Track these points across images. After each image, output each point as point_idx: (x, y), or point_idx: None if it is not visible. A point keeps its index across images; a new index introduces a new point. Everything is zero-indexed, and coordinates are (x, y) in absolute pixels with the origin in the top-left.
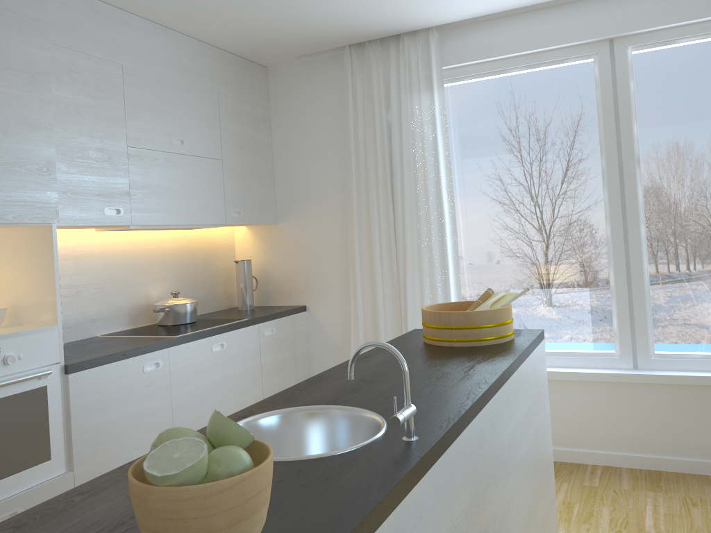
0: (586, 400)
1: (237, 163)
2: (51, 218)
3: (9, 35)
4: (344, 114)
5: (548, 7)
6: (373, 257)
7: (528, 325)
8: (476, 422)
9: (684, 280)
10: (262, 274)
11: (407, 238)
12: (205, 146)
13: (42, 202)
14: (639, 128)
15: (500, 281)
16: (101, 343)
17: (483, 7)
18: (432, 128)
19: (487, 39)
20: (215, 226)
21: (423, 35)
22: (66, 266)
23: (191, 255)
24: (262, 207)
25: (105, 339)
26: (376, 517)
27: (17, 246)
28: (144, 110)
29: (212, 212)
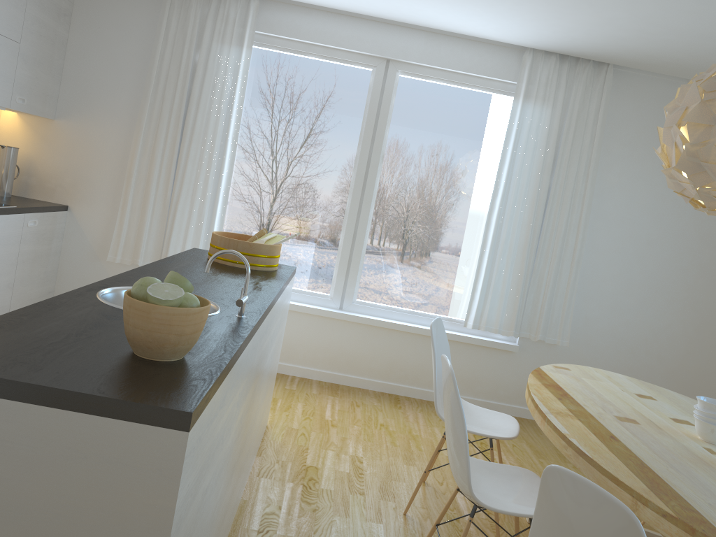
0: (300, 327)
1: (33, 51)
2: None
3: None
4: (152, 39)
5: (351, 17)
6: (151, 177)
7: None
8: (268, 317)
9: (389, 251)
10: (26, 165)
11: (188, 168)
12: (8, 25)
13: None
14: (389, 133)
15: (257, 223)
16: None
17: None
18: (233, 80)
19: (298, 22)
20: None
21: None
22: None
23: None
24: (45, 100)
25: None
26: (240, 350)
27: None
28: None
29: None
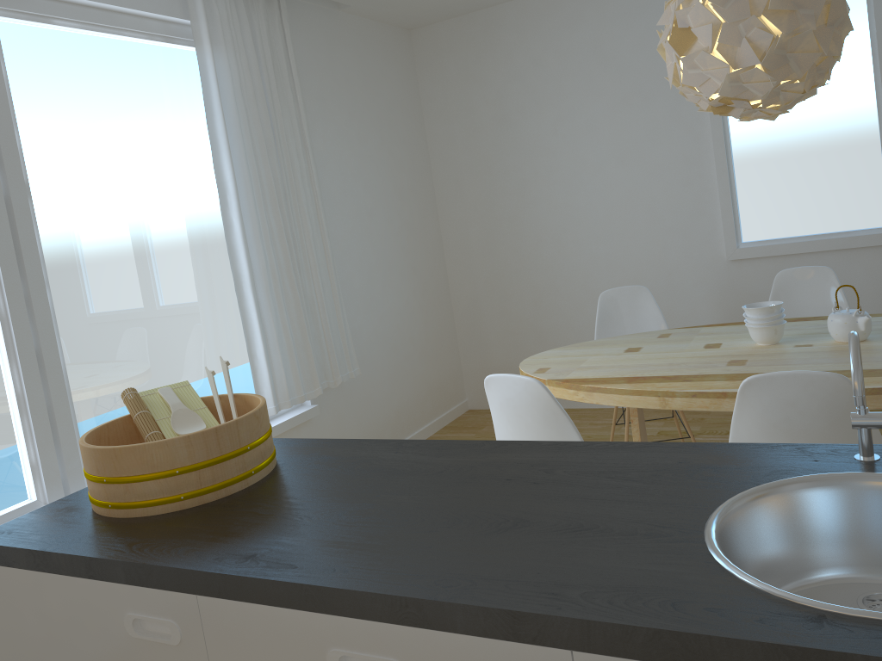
0: None
1: None
2: None
3: None
4: None
5: None
6: None
7: None
8: None
9: (104, 361)
10: None
11: None
12: None
13: None
14: (21, 139)
15: None
16: None
17: None
18: None
19: None
20: None
21: None
22: None
23: None
24: None
25: None
26: None
27: None
28: None
29: None
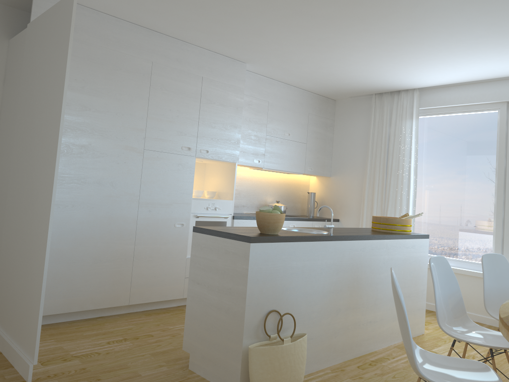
0: (472, 286)
1: (313, 146)
2: (236, 160)
3: (231, 94)
4: (369, 127)
5: (476, 83)
6: (373, 199)
7: (449, 244)
8: (361, 242)
9: None
10: (320, 201)
11: (390, 191)
12: (299, 137)
13: (234, 154)
14: None
15: (437, 219)
16: (245, 214)
17: (439, 82)
18: (410, 138)
19: (443, 96)
20: (299, 173)
21: (411, 91)
22: (236, 181)
23: (287, 186)
24: (324, 168)
25: (246, 214)
26: (309, 238)
27: (222, 170)
28: (275, 120)
29: (298, 167)
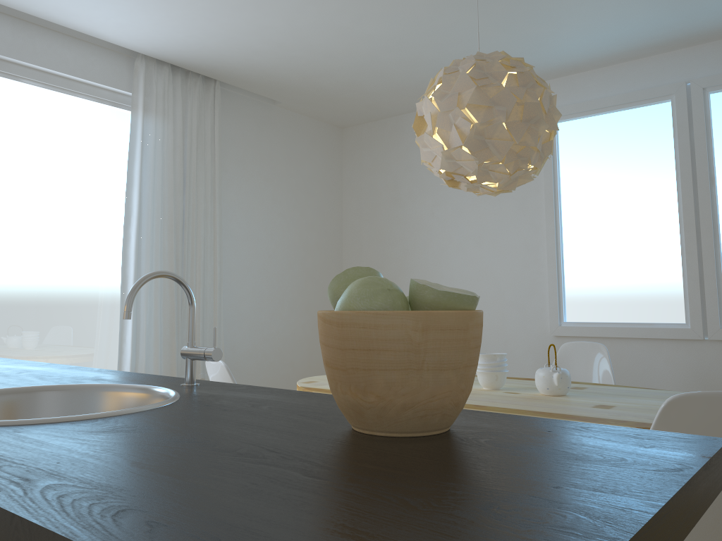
0: None
1: None
2: None
3: None
4: None
5: None
6: None
7: None
8: None
9: None
10: None
11: None
12: None
13: None
14: None
15: None
16: None
17: None
18: None
19: None
20: None
21: None
22: None
23: None
24: None
25: None
26: None
27: None
28: None
29: None
